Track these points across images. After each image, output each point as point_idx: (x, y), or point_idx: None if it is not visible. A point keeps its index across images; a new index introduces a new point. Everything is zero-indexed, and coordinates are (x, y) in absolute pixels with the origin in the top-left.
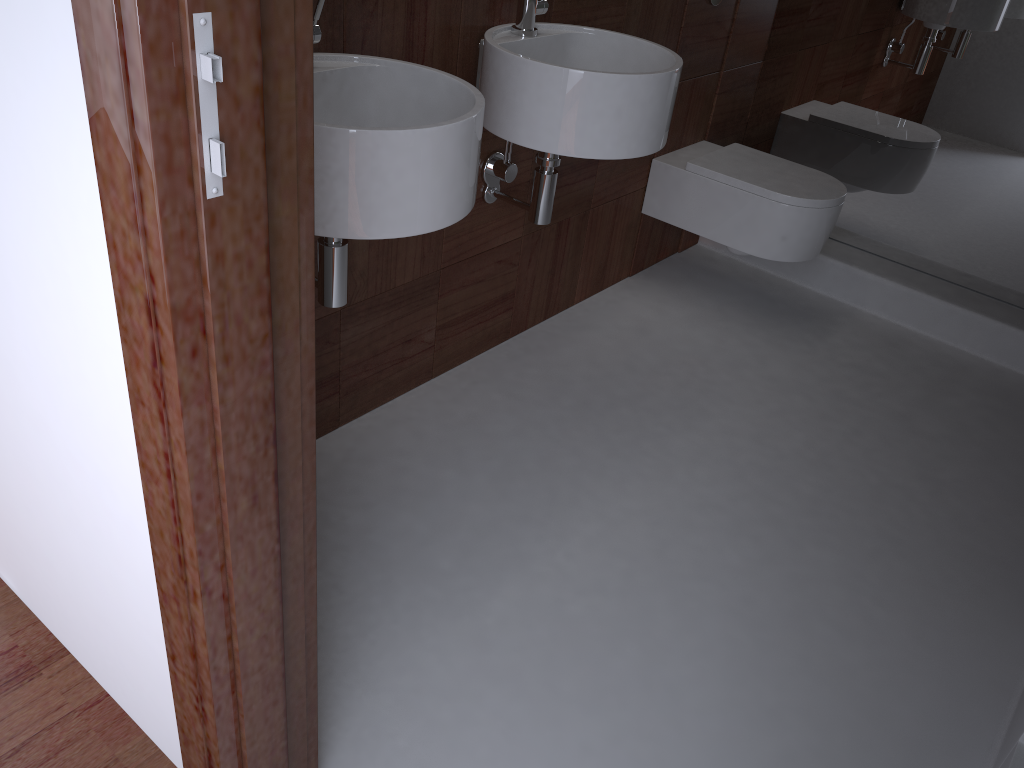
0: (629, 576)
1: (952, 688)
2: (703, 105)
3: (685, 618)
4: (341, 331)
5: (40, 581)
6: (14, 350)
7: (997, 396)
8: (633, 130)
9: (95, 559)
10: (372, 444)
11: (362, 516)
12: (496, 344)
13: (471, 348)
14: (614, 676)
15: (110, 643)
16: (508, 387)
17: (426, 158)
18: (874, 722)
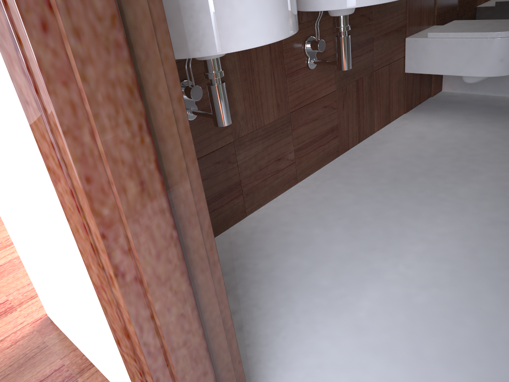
0: (454, 273)
1: None
2: (429, 3)
3: (505, 295)
4: (236, 155)
5: (69, 320)
6: (6, 152)
7: None
8: None
9: (82, 291)
10: (267, 222)
11: (267, 262)
12: (332, 159)
13: (318, 162)
14: (463, 341)
15: (107, 352)
16: (344, 179)
17: None
18: None
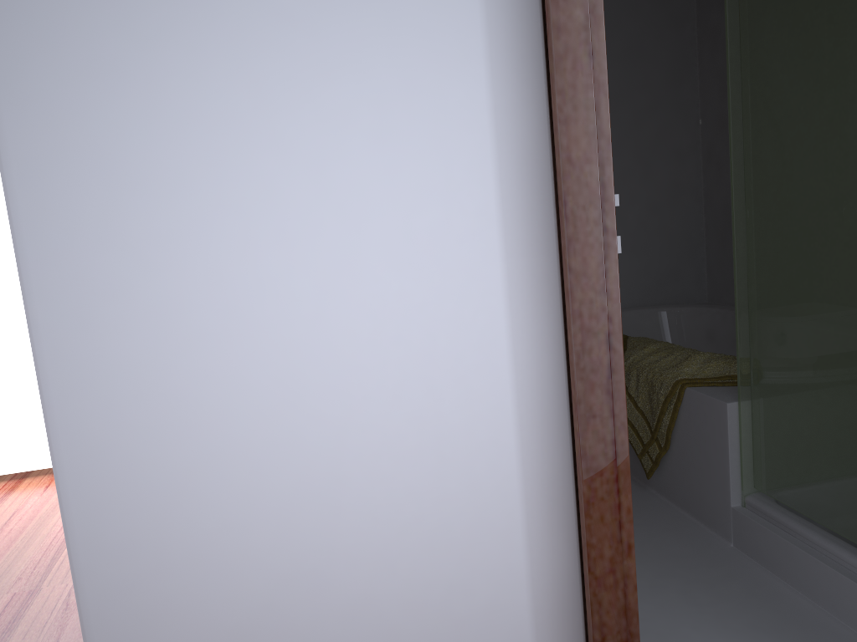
0: None
1: (672, 529)
2: None
3: None
4: None
5: None
6: (332, 548)
7: None
8: None
9: None
10: None
11: None
12: None
13: None
14: None
15: None
16: None
17: None
18: (678, 558)
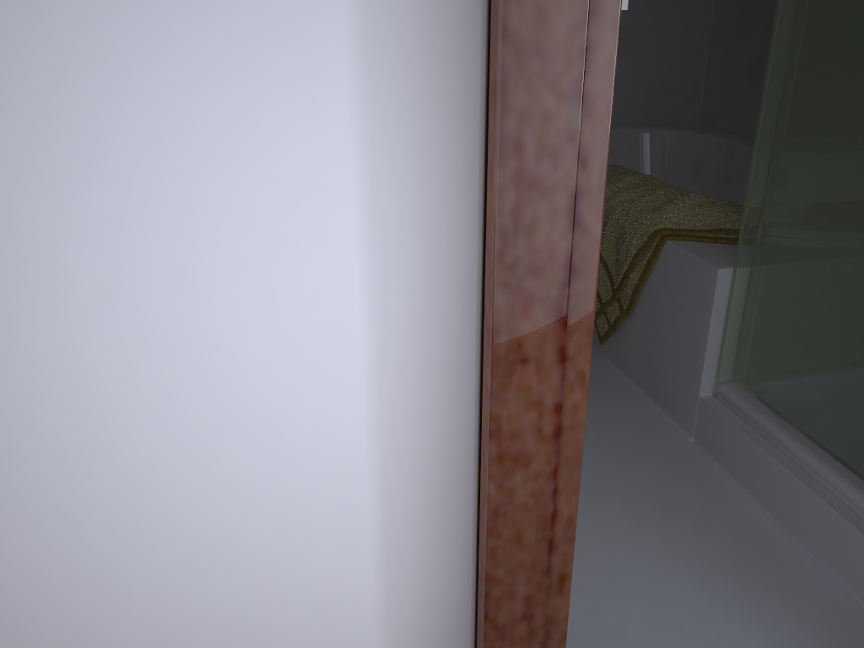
0: None
1: (622, 412)
2: None
3: None
4: None
5: None
6: None
7: None
8: None
9: None
10: None
11: None
12: None
13: None
14: None
15: None
16: None
17: None
18: (625, 453)
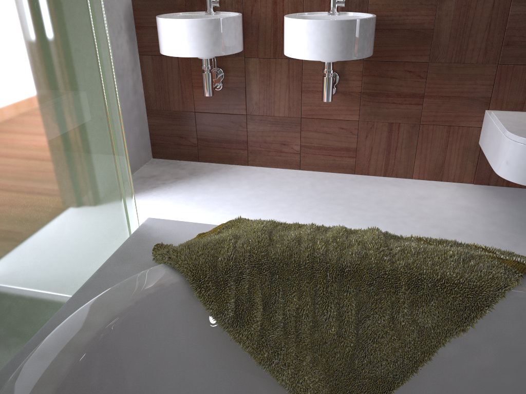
0: None
1: None
2: None
3: None
4: (247, 124)
5: None
6: None
7: None
8: (306, 46)
9: None
10: (246, 172)
11: (206, 181)
12: (344, 172)
13: (325, 166)
14: None
15: None
16: (317, 183)
17: (175, 29)
18: None
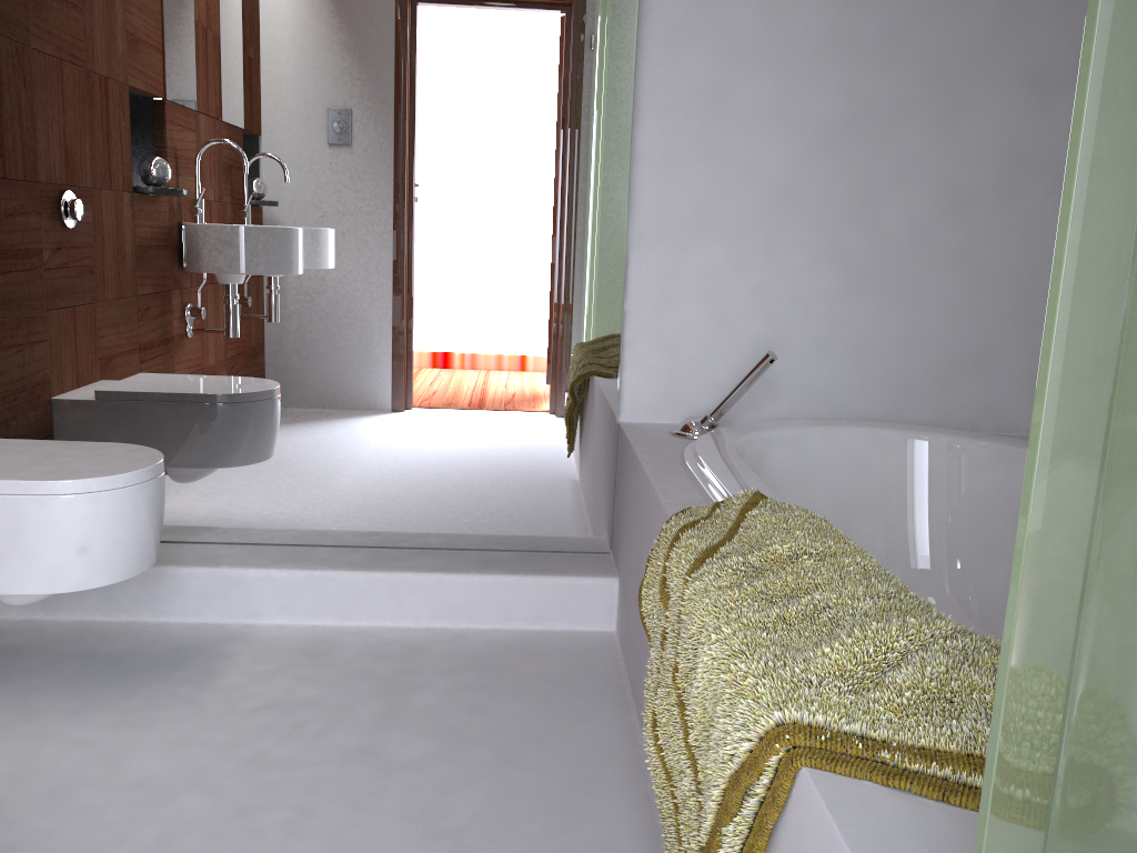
0: None
1: None
2: None
3: None
4: None
5: None
6: None
7: (473, 667)
8: None
9: None
10: None
11: None
12: None
13: None
14: None
15: None
16: None
17: None
18: None
